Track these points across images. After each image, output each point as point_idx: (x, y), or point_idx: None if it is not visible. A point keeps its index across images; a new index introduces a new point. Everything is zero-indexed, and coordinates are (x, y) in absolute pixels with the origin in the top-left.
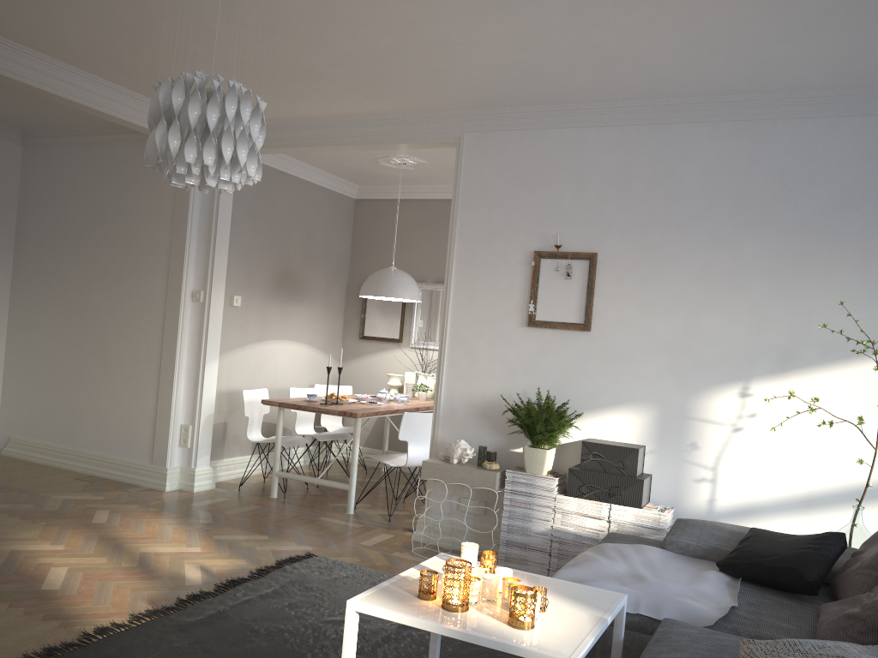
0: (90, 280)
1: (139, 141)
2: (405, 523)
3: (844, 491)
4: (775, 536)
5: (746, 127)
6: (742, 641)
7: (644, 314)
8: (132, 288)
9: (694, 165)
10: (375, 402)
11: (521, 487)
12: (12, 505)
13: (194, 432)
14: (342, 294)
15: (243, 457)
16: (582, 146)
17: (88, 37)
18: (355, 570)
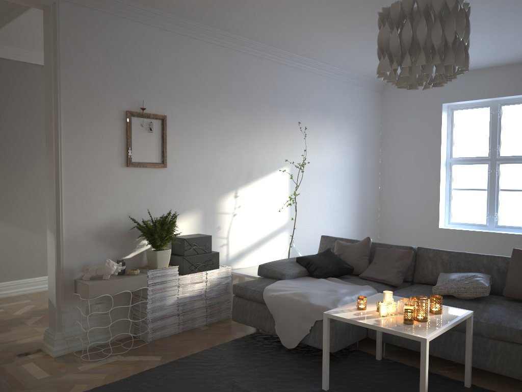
0: None
1: None
2: None
3: (269, 234)
4: (316, 257)
5: (228, 52)
6: (434, 287)
7: (192, 156)
8: None
9: (209, 68)
10: None
11: (158, 279)
12: None
13: None
14: None
15: None
16: (150, 39)
17: None
18: (111, 388)
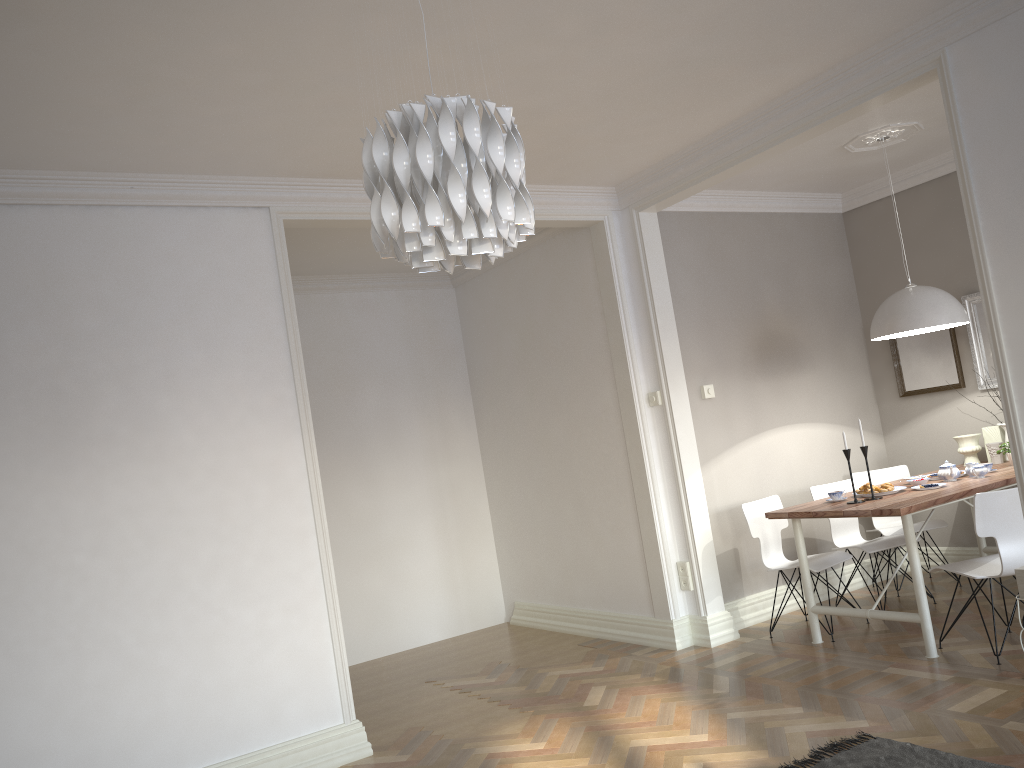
0: (543, 412)
1: (550, 239)
2: None
3: None
4: None
5: None
6: None
7: None
8: (584, 409)
9: None
10: (933, 484)
11: None
12: (505, 689)
13: (693, 569)
14: (858, 343)
15: (771, 589)
16: None
17: None
18: (937, 760)
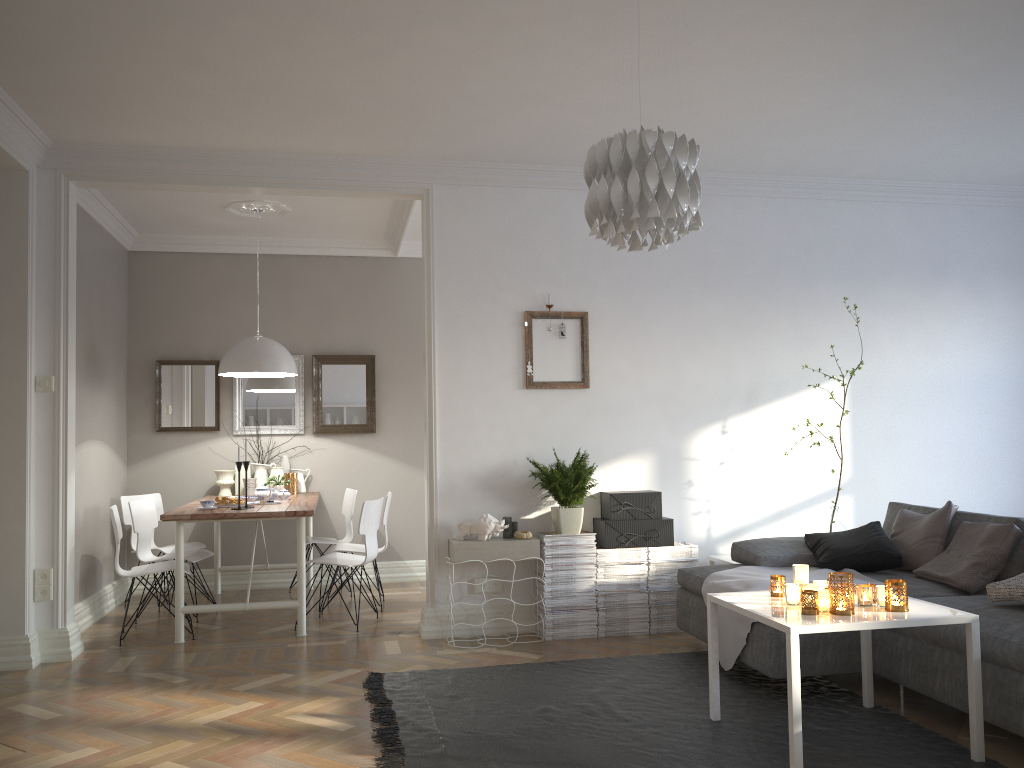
0: None
1: None
2: (375, 629)
3: (801, 500)
4: (837, 534)
5: (701, 200)
6: (989, 585)
7: (635, 368)
8: None
9: None
10: (272, 500)
11: (562, 550)
12: None
13: (58, 576)
14: (125, 375)
15: (76, 606)
16: (561, 207)
17: (78, 17)
18: (448, 673)
